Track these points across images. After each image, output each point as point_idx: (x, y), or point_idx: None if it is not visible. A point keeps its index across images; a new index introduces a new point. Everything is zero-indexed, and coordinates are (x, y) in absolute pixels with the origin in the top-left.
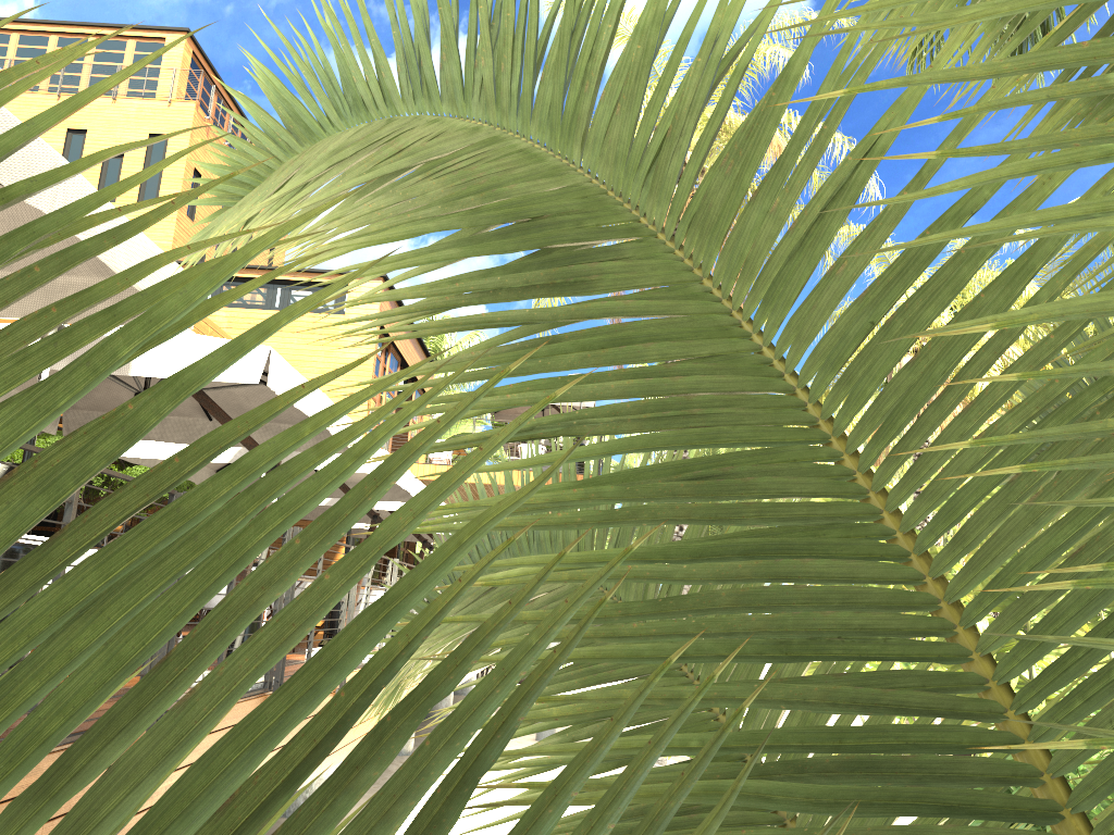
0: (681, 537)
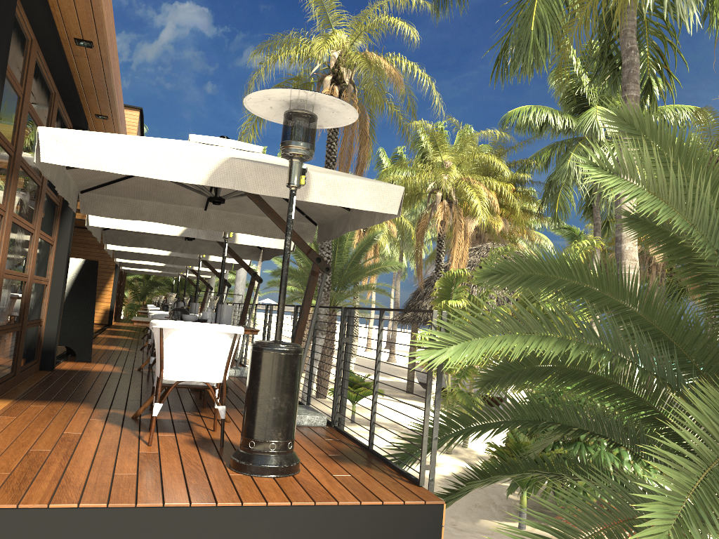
0: (326, 282)
